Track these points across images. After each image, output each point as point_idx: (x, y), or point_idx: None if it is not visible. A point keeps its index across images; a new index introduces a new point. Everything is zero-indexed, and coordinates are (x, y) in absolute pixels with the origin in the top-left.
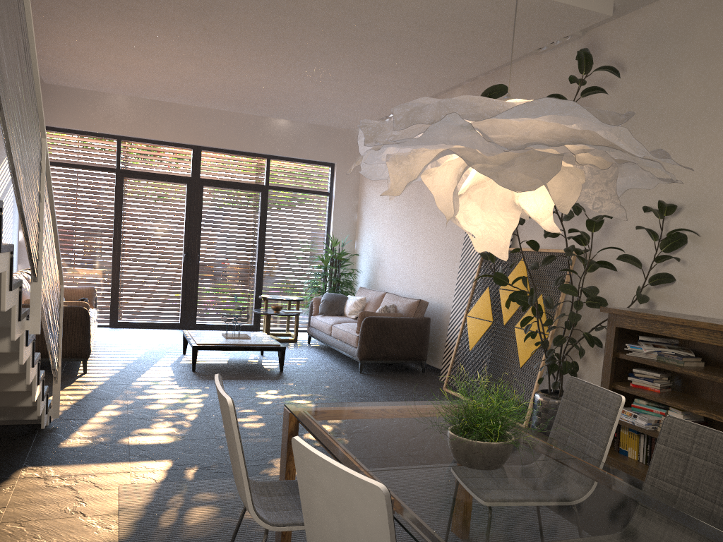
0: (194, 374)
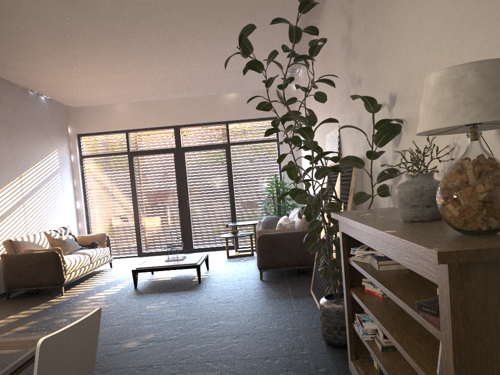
0: (132, 290)
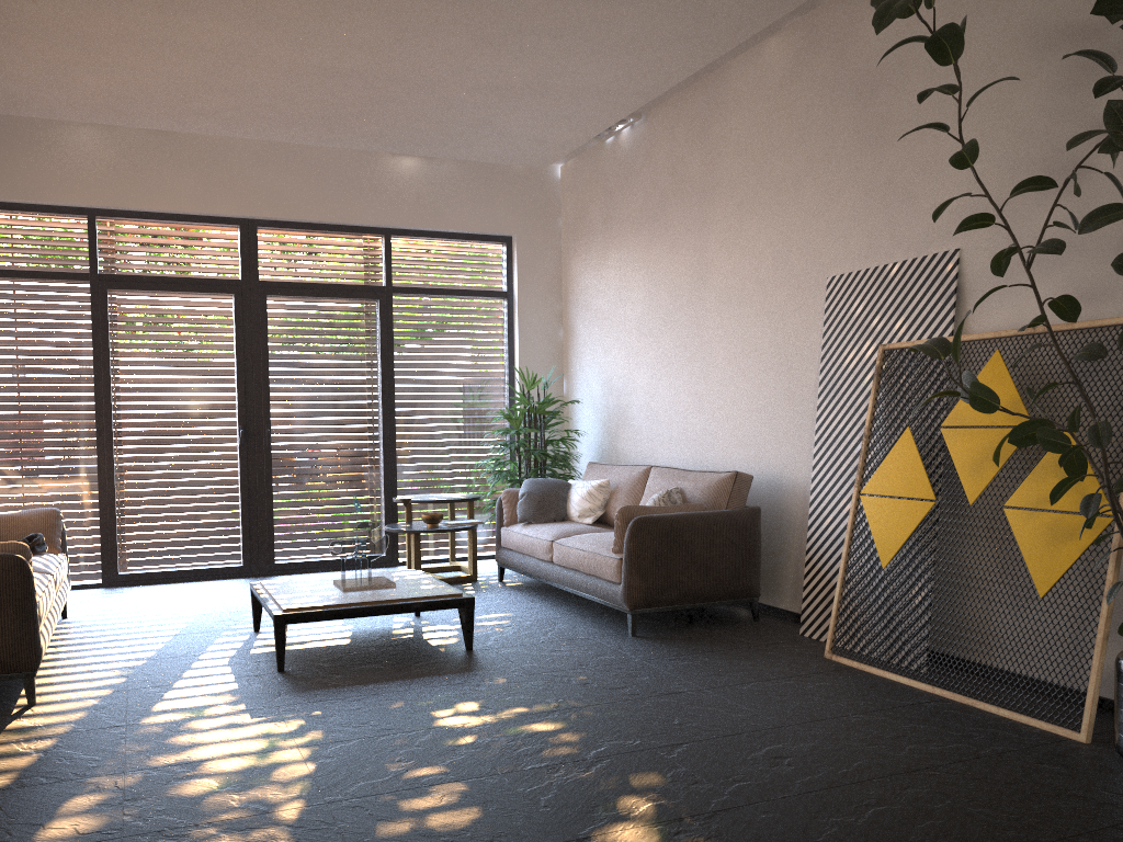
0: (283, 679)
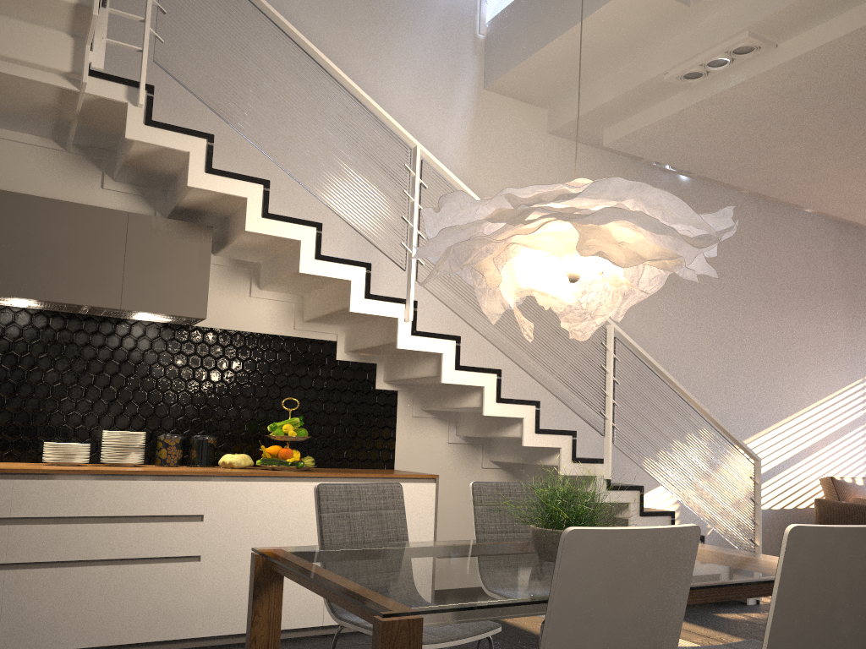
0: None
